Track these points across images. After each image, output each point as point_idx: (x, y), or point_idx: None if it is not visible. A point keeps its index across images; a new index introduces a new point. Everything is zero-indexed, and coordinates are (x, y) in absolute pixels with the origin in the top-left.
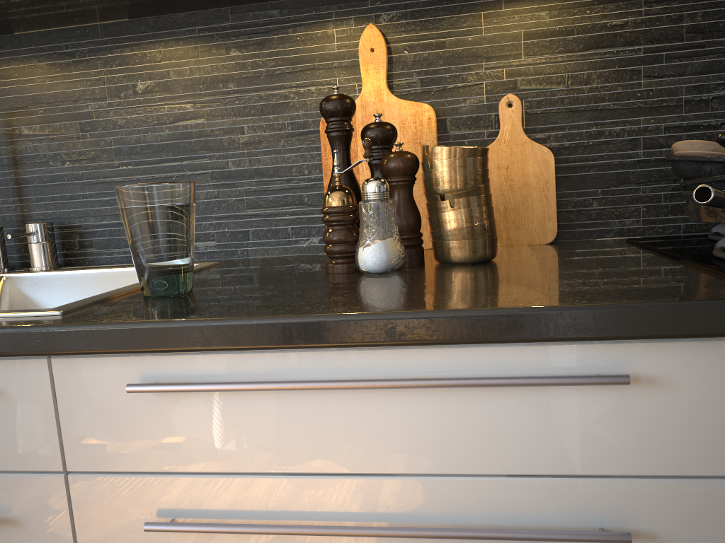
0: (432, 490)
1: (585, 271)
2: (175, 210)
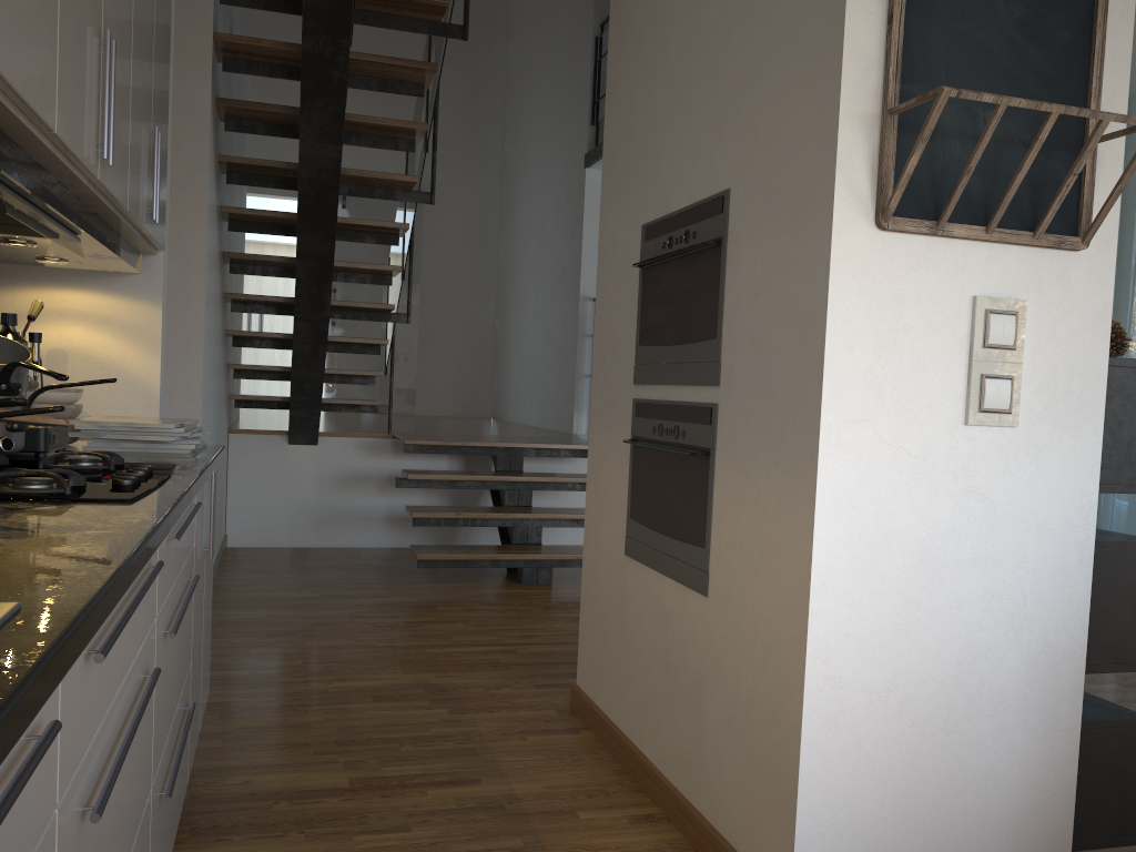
0: (128, 683)
1: (6, 511)
2: None
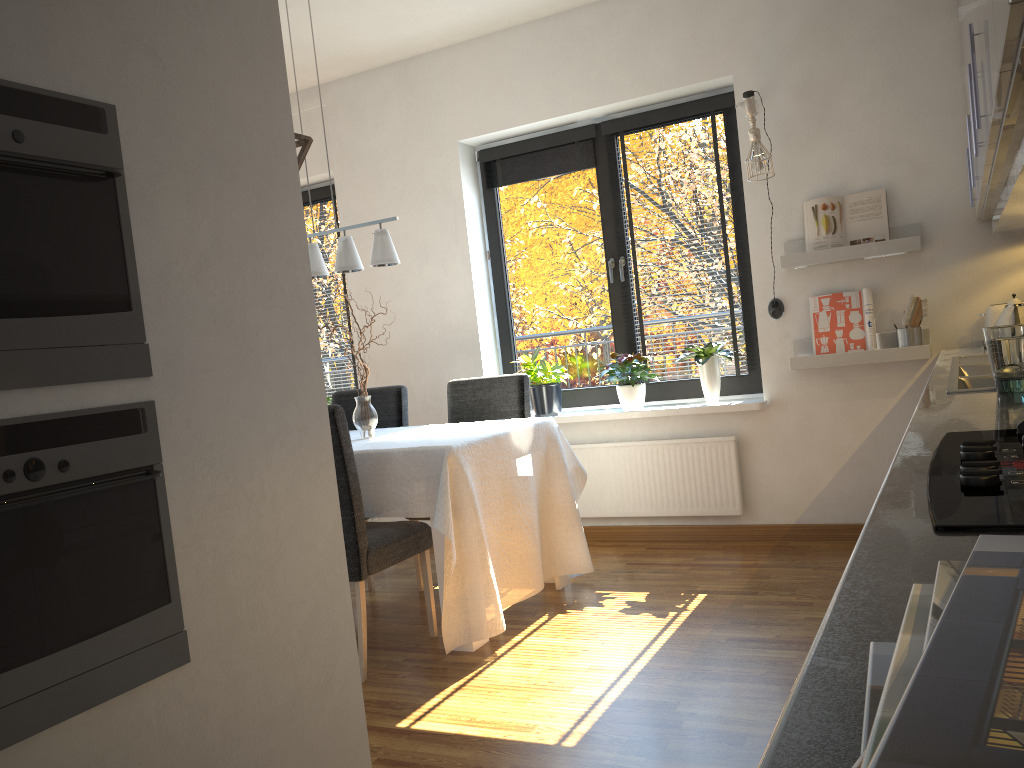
0: None
1: None
2: (995, 343)
